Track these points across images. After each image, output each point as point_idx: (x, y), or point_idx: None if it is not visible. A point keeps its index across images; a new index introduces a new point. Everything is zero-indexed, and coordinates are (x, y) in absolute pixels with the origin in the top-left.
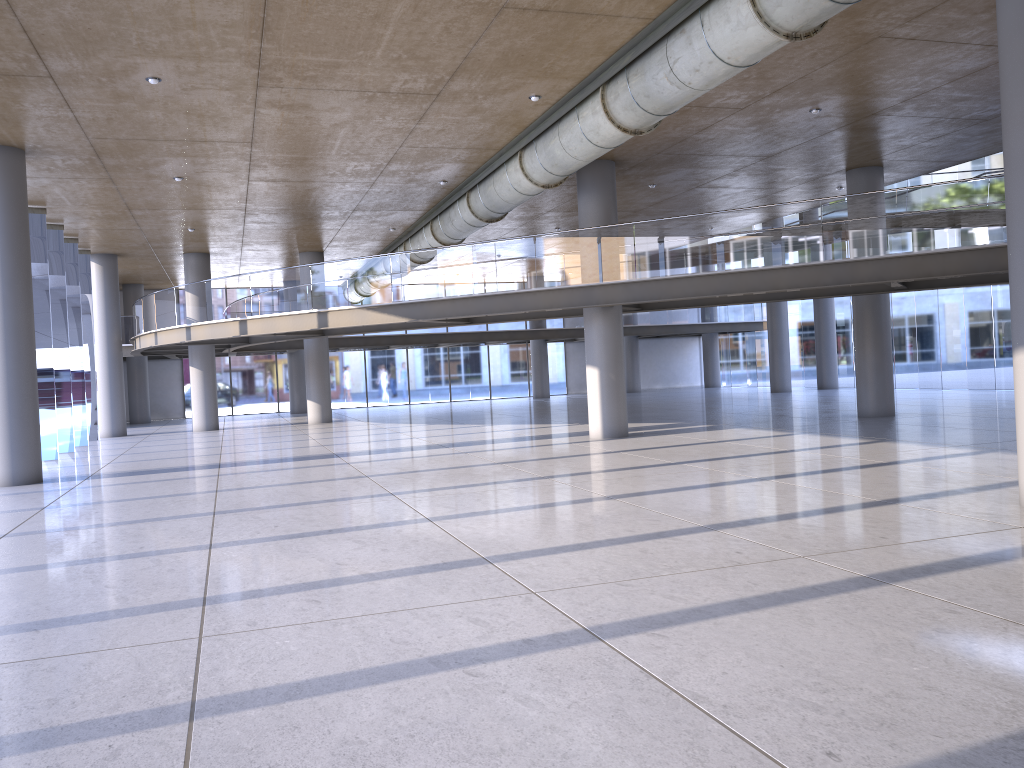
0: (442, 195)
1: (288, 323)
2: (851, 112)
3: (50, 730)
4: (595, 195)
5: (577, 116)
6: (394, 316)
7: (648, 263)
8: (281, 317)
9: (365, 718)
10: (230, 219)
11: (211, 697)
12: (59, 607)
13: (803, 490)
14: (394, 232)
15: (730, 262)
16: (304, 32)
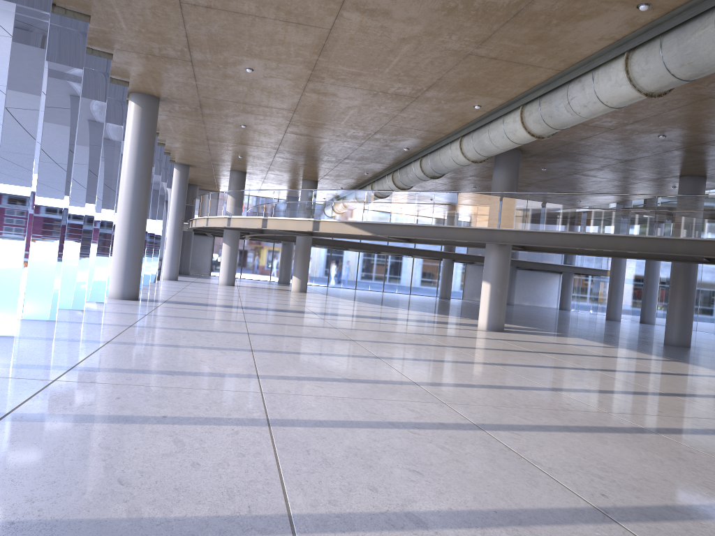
0: (404, 157)
1: (293, 225)
2: (686, 140)
3: (200, 418)
4: (505, 171)
5: (502, 121)
6: (362, 230)
7: (534, 220)
8: (290, 220)
9: (358, 440)
10: (266, 153)
11: (276, 418)
12: (179, 366)
13: (615, 379)
14: (367, 175)
15: (589, 227)
16: (345, 54)
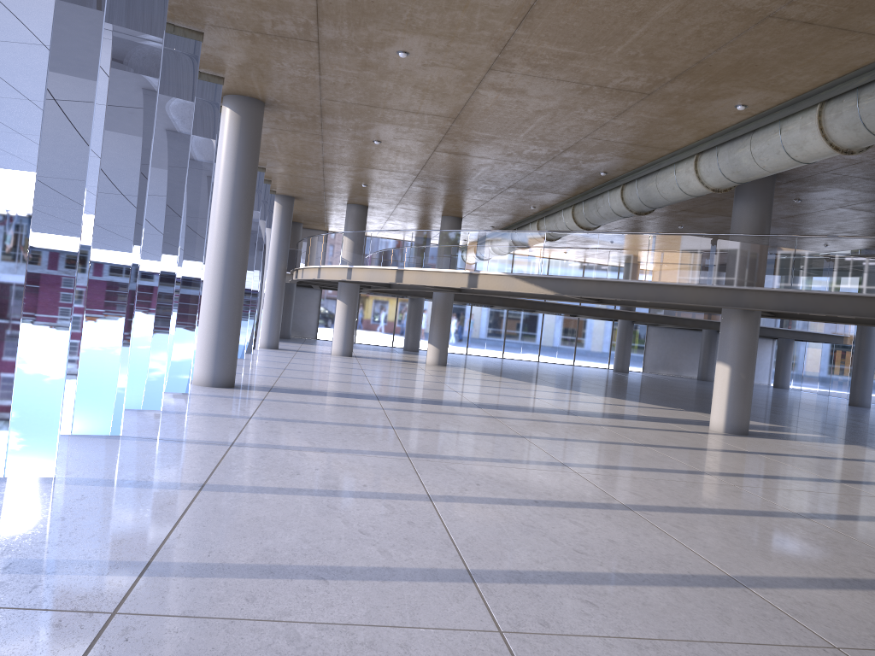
0: (595, 184)
1: (440, 279)
2: None
3: None
4: (753, 204)
5: (779, 129)
6: (540, 287)
7: (806, 276)
8: (435, 272)
9: None
10: (400, 181)
11: None
12: (329, 551)
13: None
14: (532, 210)
15: None
16: (561, 23)
